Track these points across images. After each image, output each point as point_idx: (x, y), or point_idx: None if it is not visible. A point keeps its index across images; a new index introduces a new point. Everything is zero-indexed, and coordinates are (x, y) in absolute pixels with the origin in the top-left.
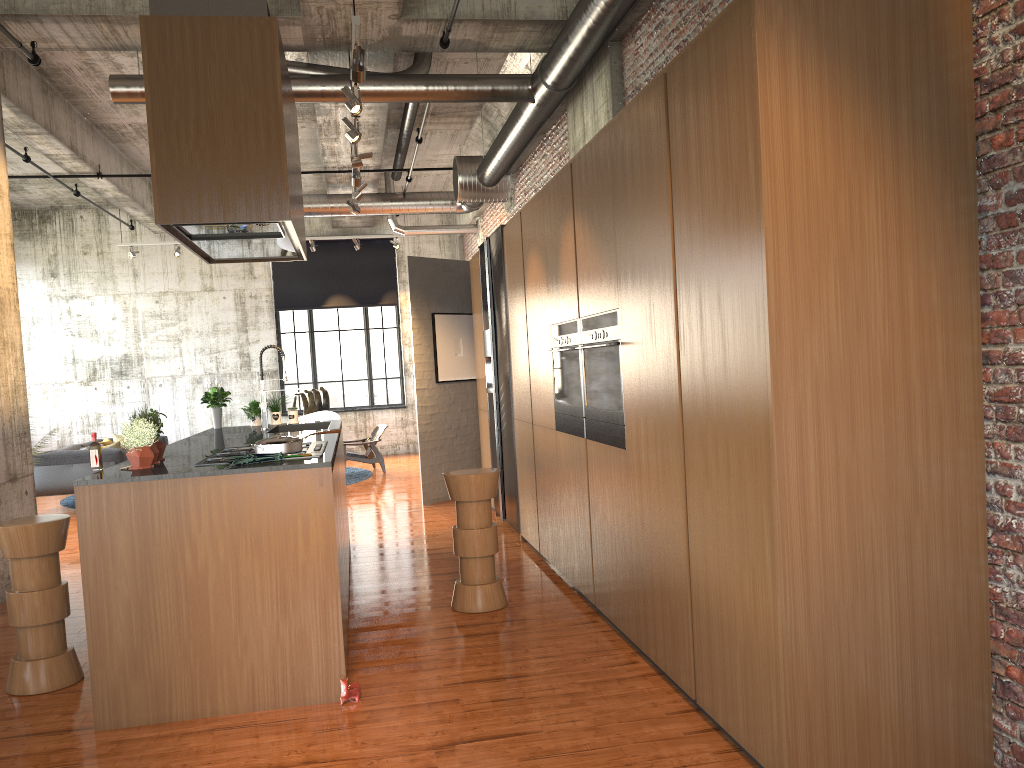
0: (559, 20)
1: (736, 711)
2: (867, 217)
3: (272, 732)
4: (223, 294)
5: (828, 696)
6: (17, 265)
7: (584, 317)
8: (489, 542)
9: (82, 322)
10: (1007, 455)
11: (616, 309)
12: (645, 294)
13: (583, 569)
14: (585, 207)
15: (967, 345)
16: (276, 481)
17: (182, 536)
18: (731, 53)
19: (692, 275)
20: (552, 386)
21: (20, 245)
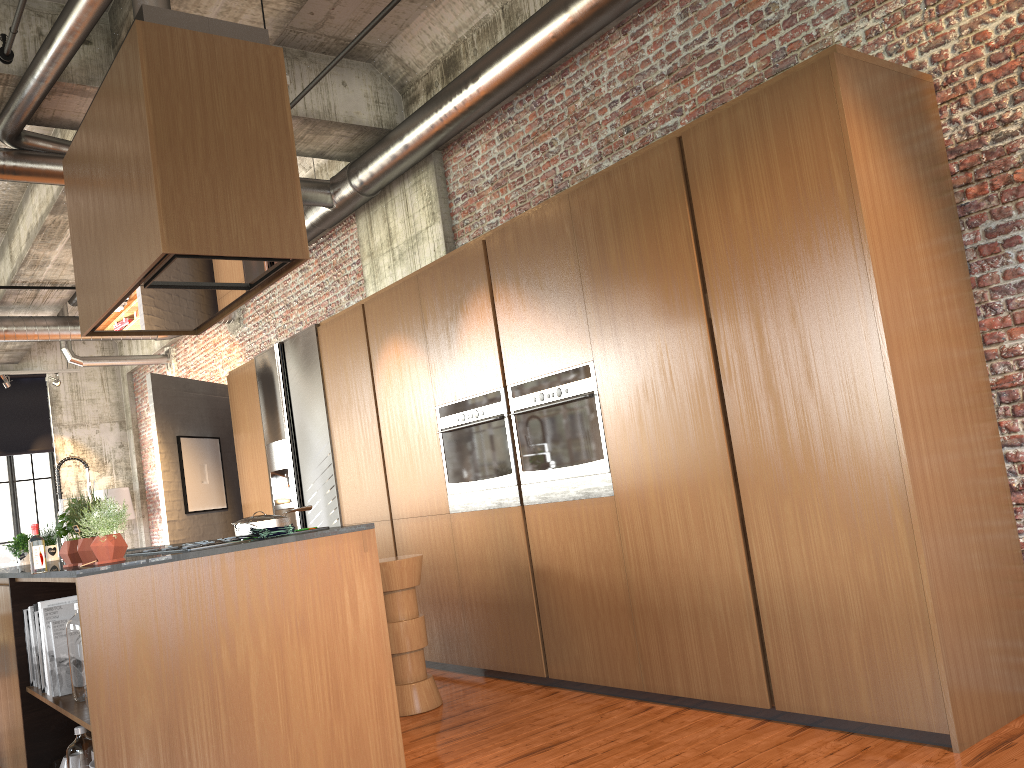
0: (375, 127)
1: (855, 691)
2: (915, 241)
3: None
4: None
5: (962, 643)
6: None
7: (517, 383)
8: (423, 632)
9: None
10: (1016, 428)
11: (588, 362)
12: (648, 337)
13: (519, 646)
14: (517, 276)
15: (976, 345)
16: (319, 549)
17: (217, 629)
18: (799, 108)
19: (741, 304)
20: (441, 468)
21: None
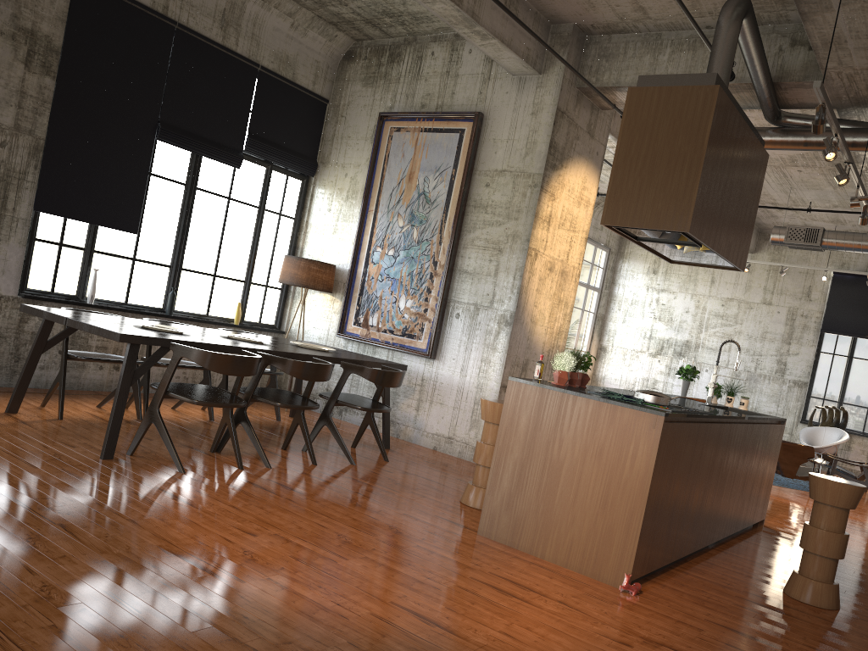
0: None
1: None
2: None
3: (561, 580)
4: (778, 309)
5: None
6: (632, 261)
7: None
8: (831, 546)
9: (663, 310)
10: None
11: None
12: None
13: None
14: None
15: None
16: (623, 414)
17: (556, 431)
18: None
19: None
20: None
21: (638, 247)
